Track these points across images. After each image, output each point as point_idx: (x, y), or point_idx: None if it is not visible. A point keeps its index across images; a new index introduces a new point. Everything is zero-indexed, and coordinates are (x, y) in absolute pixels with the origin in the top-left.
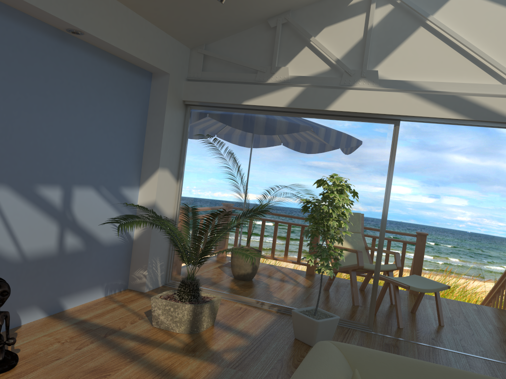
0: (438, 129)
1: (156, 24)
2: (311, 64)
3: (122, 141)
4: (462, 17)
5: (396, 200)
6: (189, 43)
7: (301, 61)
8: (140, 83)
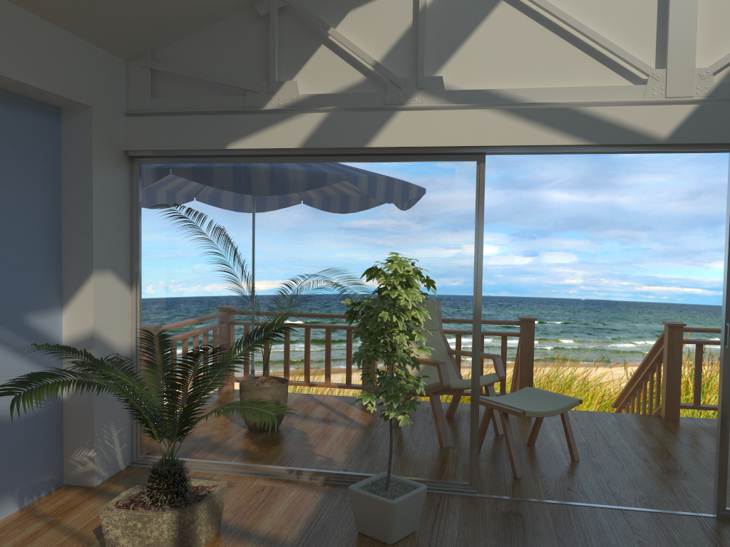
0: (526, 156)
1: (53, 20)
2: (333, 74)
3: (17, 234)
4: None
5: None
6: (121, 51)
7: (317, 69)
8: (39, 127)
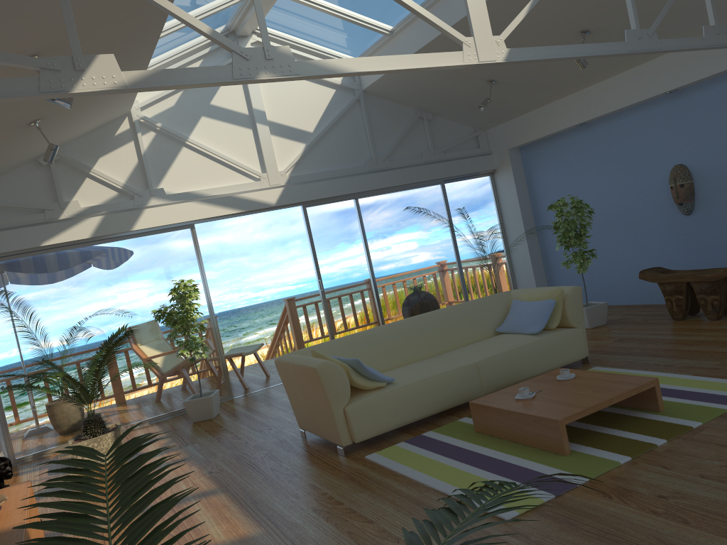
0: None
1: None
2: (98, 193)
3: None
4: (211, 136)
5: None
6: None
7: (87, 192)
8: None
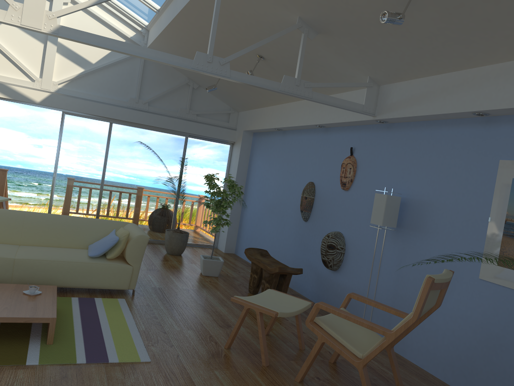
0: None
1: None
2: None
3: None
4: (8, 37)
5: (5, 148)
6: None
7: None
8: None
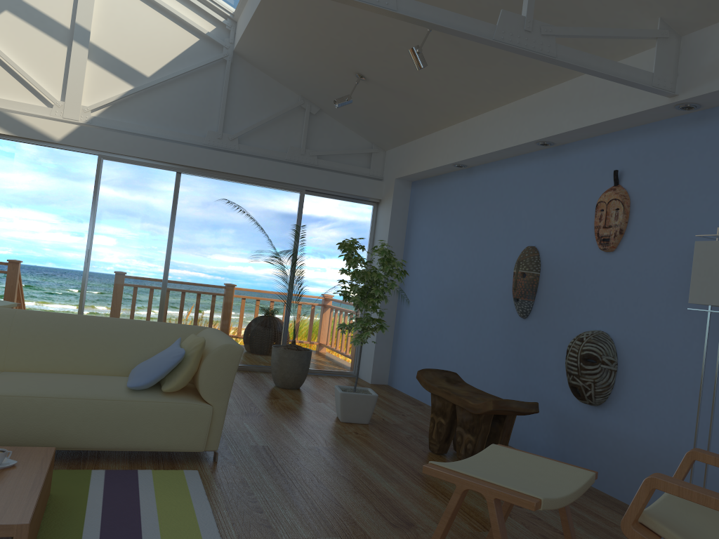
0: (81, 154)
1: None
2: None
3: None
4: (9, 36)
5: (29, 239)
6: None
7: None
8: None
